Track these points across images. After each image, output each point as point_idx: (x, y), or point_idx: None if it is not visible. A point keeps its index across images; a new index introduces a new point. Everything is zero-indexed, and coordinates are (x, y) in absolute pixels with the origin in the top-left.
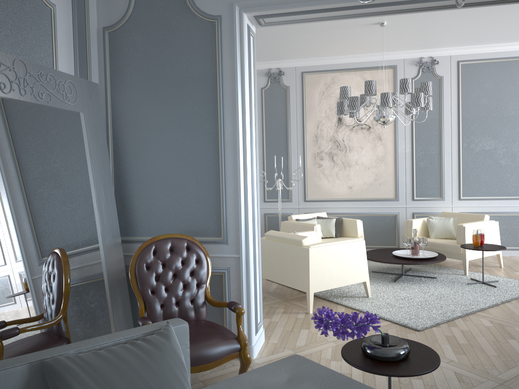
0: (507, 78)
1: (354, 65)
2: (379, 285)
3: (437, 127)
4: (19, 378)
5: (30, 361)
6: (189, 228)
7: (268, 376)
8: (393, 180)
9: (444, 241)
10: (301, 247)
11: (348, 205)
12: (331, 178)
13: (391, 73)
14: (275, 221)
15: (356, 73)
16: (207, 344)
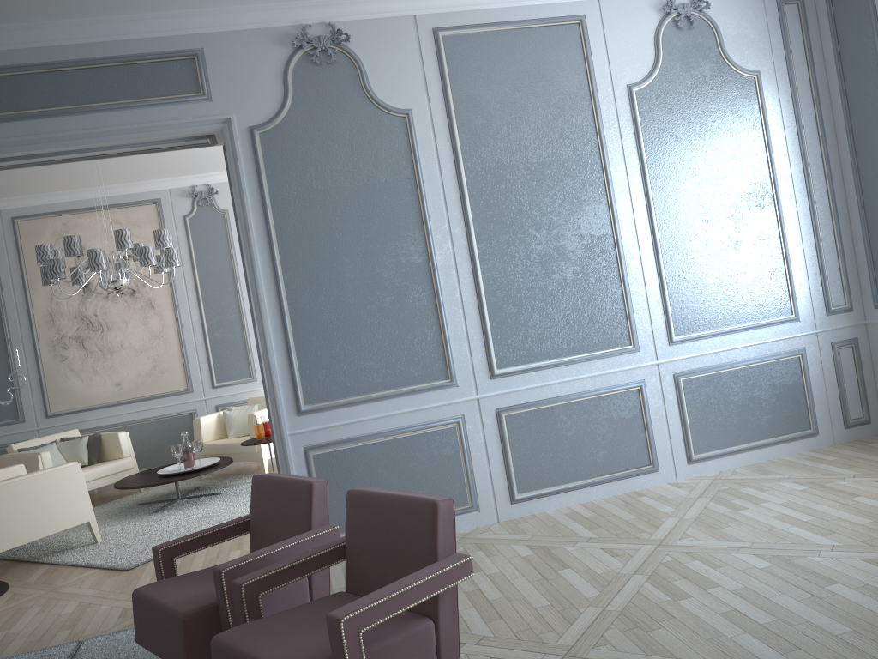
0: None
1: (96, 201)
2: (130, 522)
3: (231, 280)
4: None
5: None
6: None
7: None
8: (181, 363)
9: (239, 440)
10: None
11: (119, 411)
12: (85, 375)
13: (154, 210)
14: None
15: (101, 213)
16: None
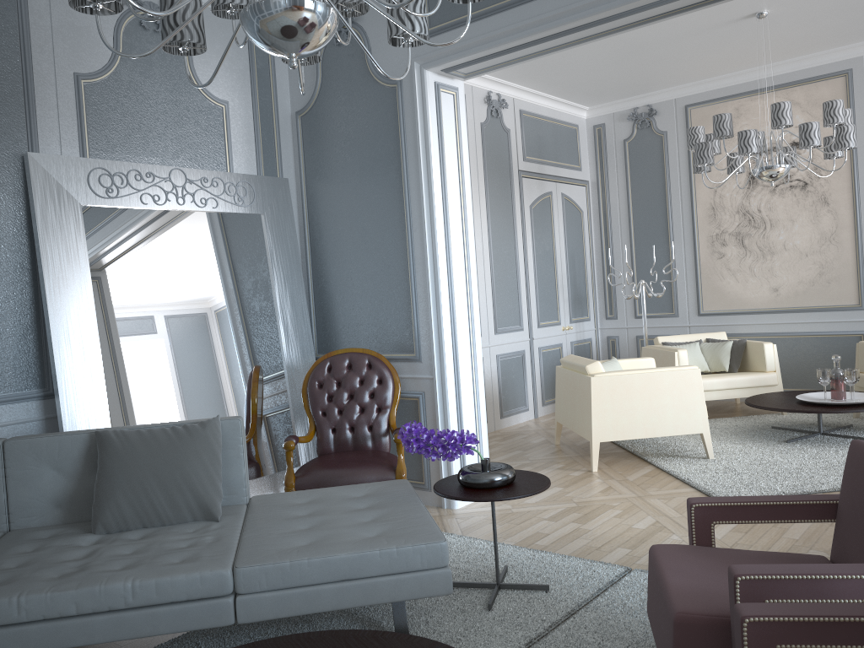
0: None
1: (772, 80)
2: (753, 445)
3: None
4: (82, 443)
5: (91, 431)
6: (383, 342)
7: (345, 491)
8: (854, 273)
9: None
10: (585, 376)
11: (772, 320)
12: (741, 275)
13: (842, 84)
14: None
15: (777, 93)
16: (353, 470)
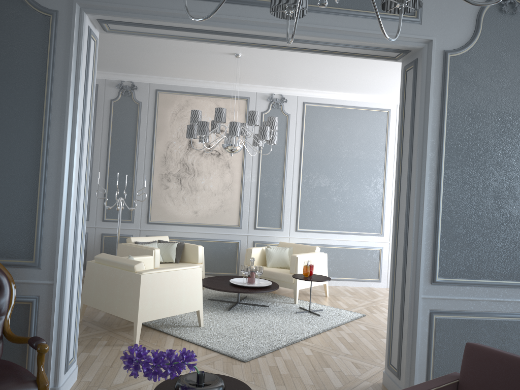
0: (343, 124)
1: (209, 90)
2: (213, 313)
3: (282, 161)
4: None
5: None
6: None
7: None
8: (238, 208)
9: (279, 271)
10: (133, 273)
11: (192, 230)
12: (177, 201)
13: (244, 104)
14: (114, 242)
15: (211, 99)
16: None
